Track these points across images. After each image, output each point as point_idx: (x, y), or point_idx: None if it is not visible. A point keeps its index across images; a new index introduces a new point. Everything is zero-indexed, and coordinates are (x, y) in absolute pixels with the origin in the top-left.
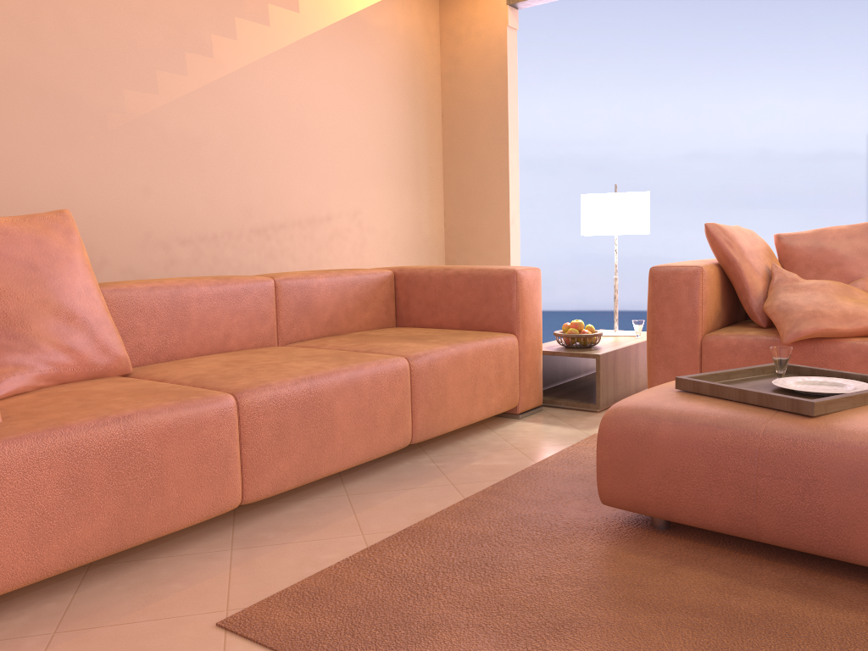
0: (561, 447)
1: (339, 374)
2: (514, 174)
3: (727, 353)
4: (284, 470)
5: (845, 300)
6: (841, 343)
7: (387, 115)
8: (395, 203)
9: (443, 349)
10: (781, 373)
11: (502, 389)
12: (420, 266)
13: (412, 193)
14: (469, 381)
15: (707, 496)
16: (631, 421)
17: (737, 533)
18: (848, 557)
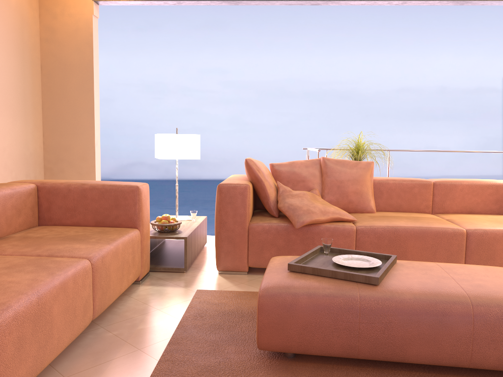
0: (185, 304)
1: (54, 283)
2: (97, 112)
3: (263, 233)
4: (22, 375)
5: (317, 202)
6: (320, 226)
7: (4, 63)
8: (10, 128)
9: (107, 248)
10: (328, 253)
11: (134, 267)
12: (59, 181)
13: (22, 120)
14: (120, 267)
15: (330, 337)
16: (280, 297)
17: (345, 356)
18: (405, 360)
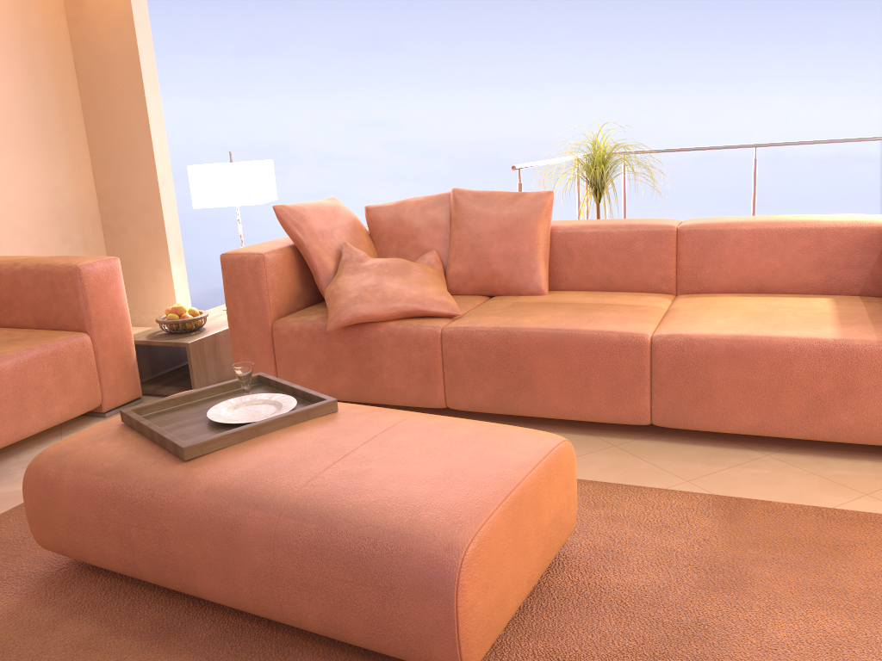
0: None
1: None
2: (159, 131)
3: (293, 339)
4: None
5: (394, 281)
6: (380, 327)
7: None
8: (18, 171)
9: None
10: (246, 389)
11: (69, 394)
12: None
13: (42, 157)
14: (11, 397)
15: (102, 544)
16: (44, 470)
17: (132, 576)
18: (202, 596)
